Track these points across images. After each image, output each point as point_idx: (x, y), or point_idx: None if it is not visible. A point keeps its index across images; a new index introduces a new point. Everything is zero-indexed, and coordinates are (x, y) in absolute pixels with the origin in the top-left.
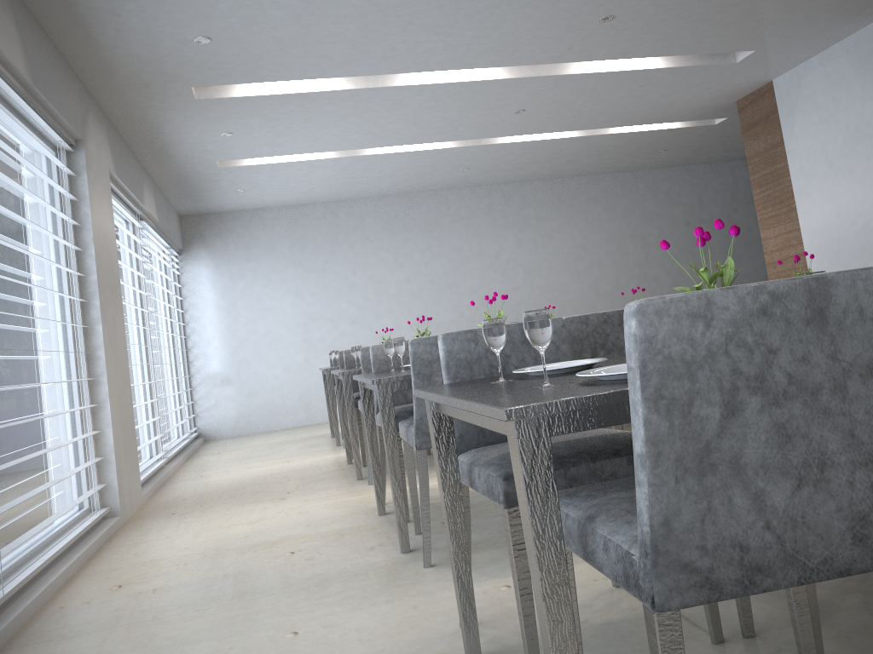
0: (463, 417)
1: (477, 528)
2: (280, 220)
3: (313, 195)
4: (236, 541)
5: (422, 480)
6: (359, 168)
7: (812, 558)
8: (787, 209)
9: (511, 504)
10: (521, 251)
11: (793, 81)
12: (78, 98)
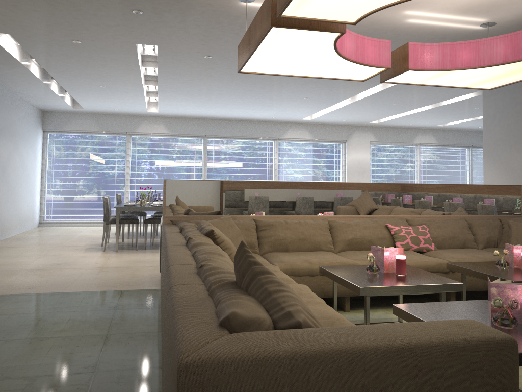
0: None
1: None
2: None
3: None
4: None
5: None
6: None
7: None
8: None
9: None
10: None
11: None
12: (345, 131)
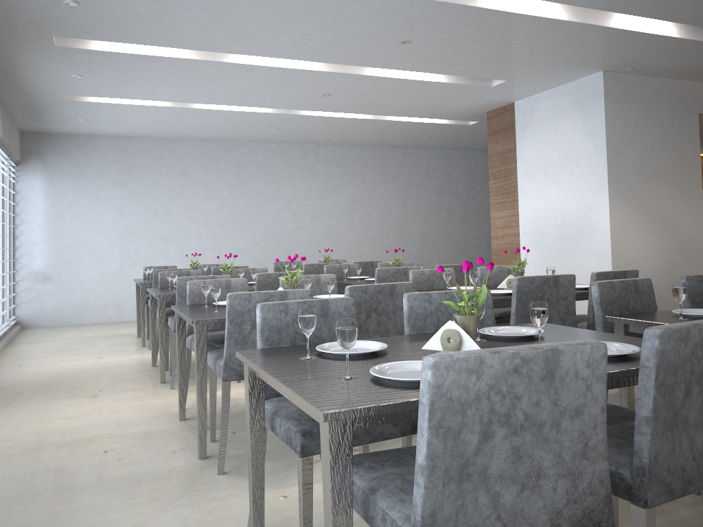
0: (278, 389)
1: None
2: (113, 147)
3: (144, 131)
4: (55, 436)
5: (224, 405)
6: (188, 116)
7: None
8: (511, 198)
9: (305, 454)
10: (310, 199)
11: (529, 105)
12: None
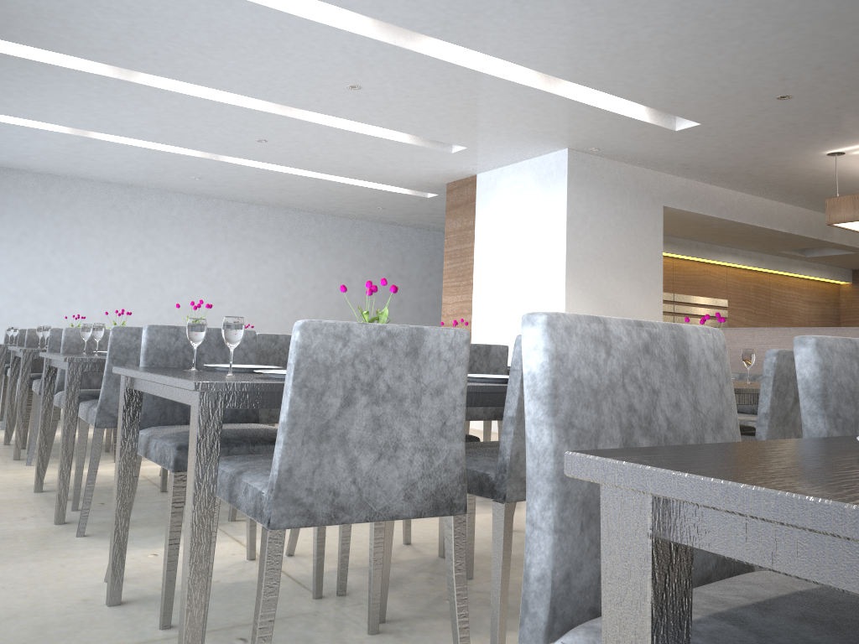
0: (155, 392)
1: (135, 510)
2: None
3: (27, 162)
4: None
5: (94, 456)
6: (87, 149)
7: (377, 505)
8: (466, 282)
9: (179, 469)
10: (234, 268)
11: (491, 180)
12: None
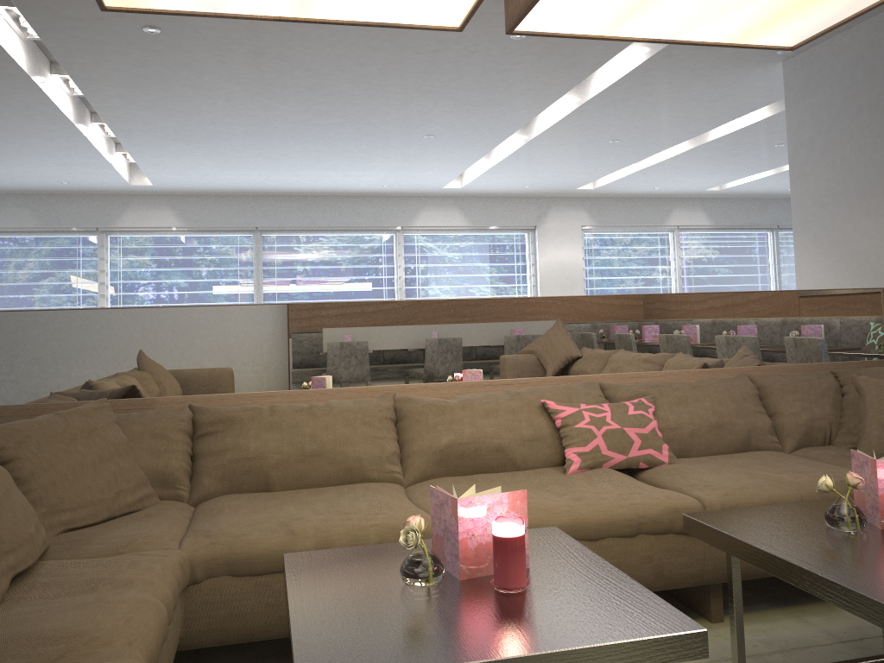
0: None
1: None
2: None
3: None
4: None
5: None
6: None
7: None
8: None
9: None
10: None
11: None
12: (533, 208)
